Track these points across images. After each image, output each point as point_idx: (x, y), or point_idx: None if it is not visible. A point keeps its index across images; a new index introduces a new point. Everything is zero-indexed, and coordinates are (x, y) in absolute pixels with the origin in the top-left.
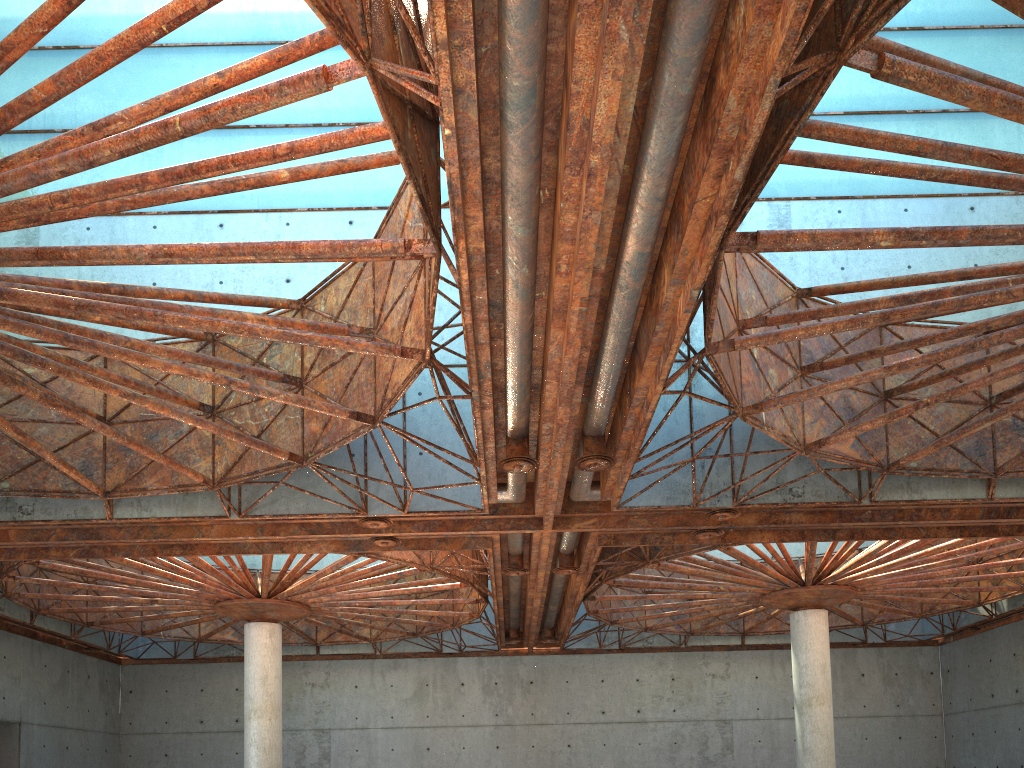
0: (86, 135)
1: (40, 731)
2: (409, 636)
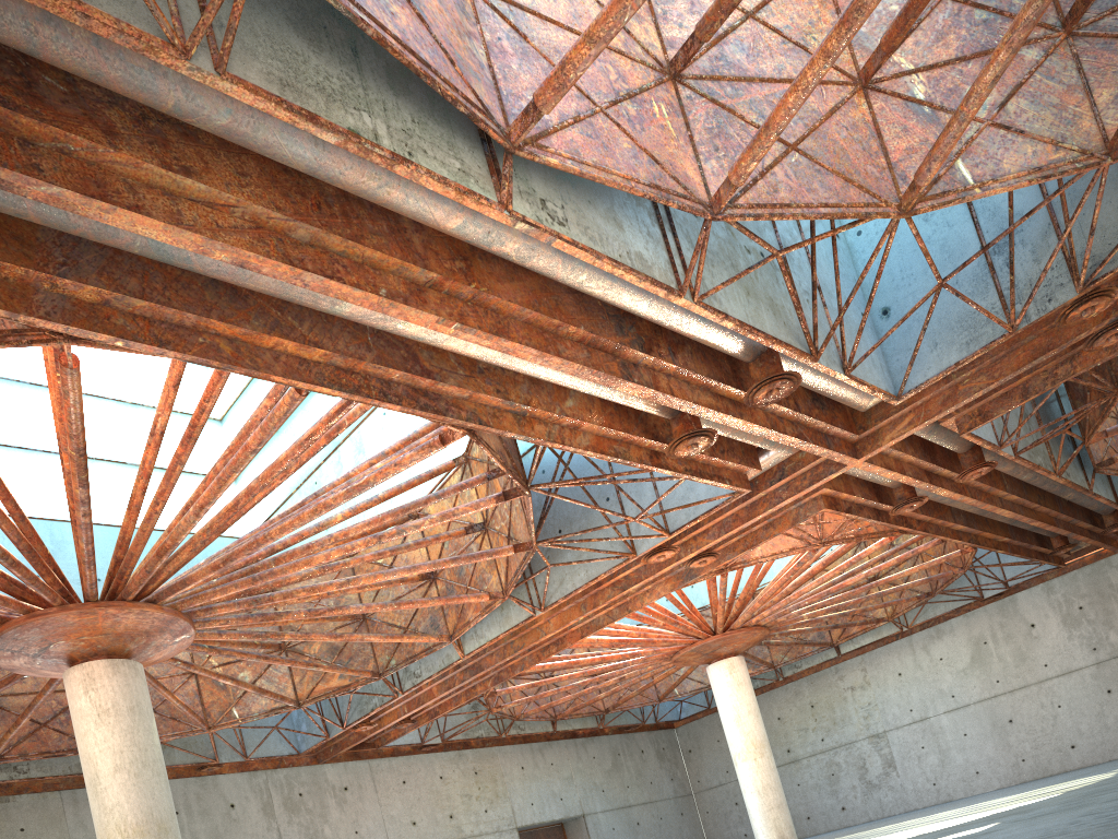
0: (151, 443)
1: (605, 817)
2: (925, 598)
